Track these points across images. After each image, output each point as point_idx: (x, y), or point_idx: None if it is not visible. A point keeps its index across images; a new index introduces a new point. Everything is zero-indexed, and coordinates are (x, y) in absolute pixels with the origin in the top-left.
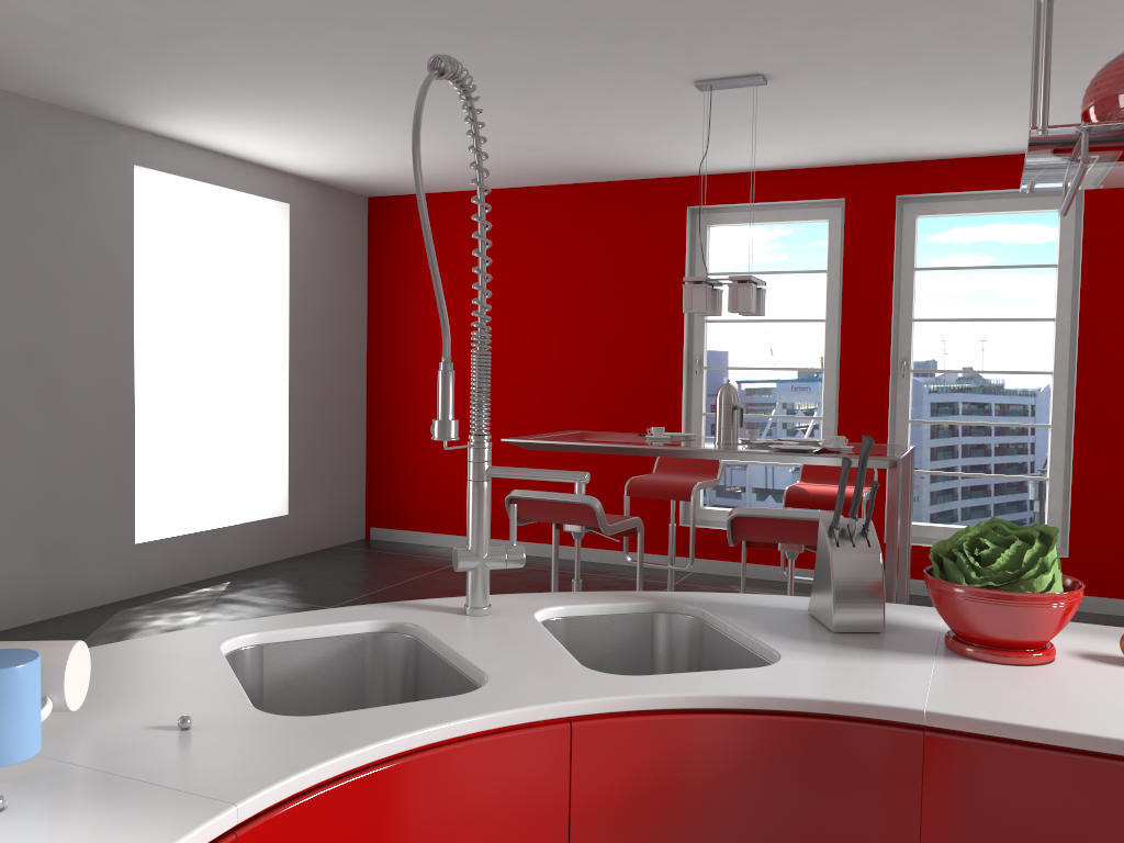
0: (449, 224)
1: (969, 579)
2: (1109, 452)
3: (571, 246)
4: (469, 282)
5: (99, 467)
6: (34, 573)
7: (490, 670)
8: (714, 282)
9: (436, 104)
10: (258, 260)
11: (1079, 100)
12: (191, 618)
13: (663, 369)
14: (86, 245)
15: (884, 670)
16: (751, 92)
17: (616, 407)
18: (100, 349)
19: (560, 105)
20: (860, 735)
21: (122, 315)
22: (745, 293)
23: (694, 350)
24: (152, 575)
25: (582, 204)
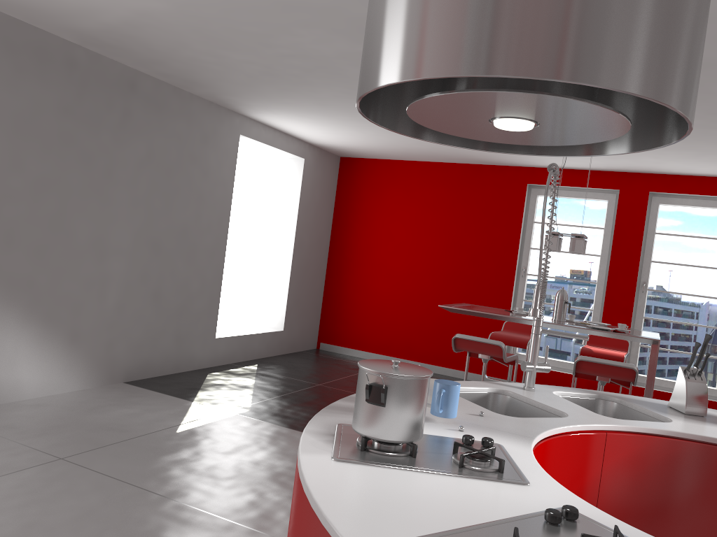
0: (386, 177)
1: None
2: None
3: (457, 198)
4: (394, 211)
5: (205, 294)
6: (172, 348)
7: (563, 410)
8: (560, 234)
9: None
10: (282, 187)
11: None
12: (249, 382)
13: (503, 272)
14: (214, 176)
15: (716, 429)
16: None
17: (473, 291)
18: (213, 231)
19: None
20: (715, 450)
21: (225, 214)
22: (579, 243)
23: (522, 264)
24: (220, 356)
25: (466, 175)
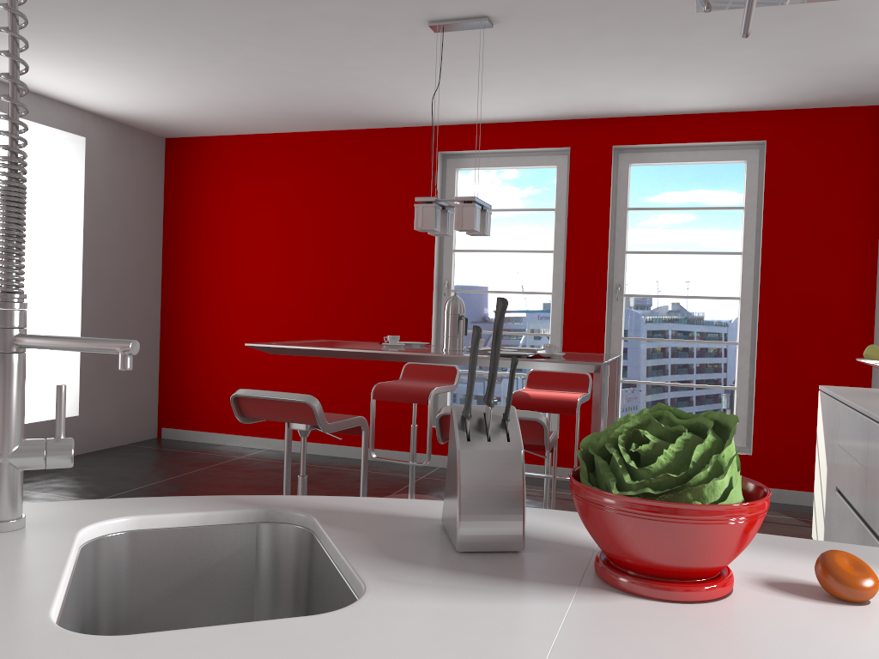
0: (235, 163)
1: (624, 483)
2: (785, 366)
3: (339, 184)
4: (251, 214)
5: None
6: None
7: None
8: (444, 204)
9: (197, 38)
10: (57, 187)
11: (762, 58)
12: None
13: (416, 291)
14: None
15: (498, 615)
16: (481, 37)
17: (376, 324)
18: None
19: (312, 44)
20: None
21: None
22: (470, 212)
23: (443, 275)
24: None
25: (349, 148)
